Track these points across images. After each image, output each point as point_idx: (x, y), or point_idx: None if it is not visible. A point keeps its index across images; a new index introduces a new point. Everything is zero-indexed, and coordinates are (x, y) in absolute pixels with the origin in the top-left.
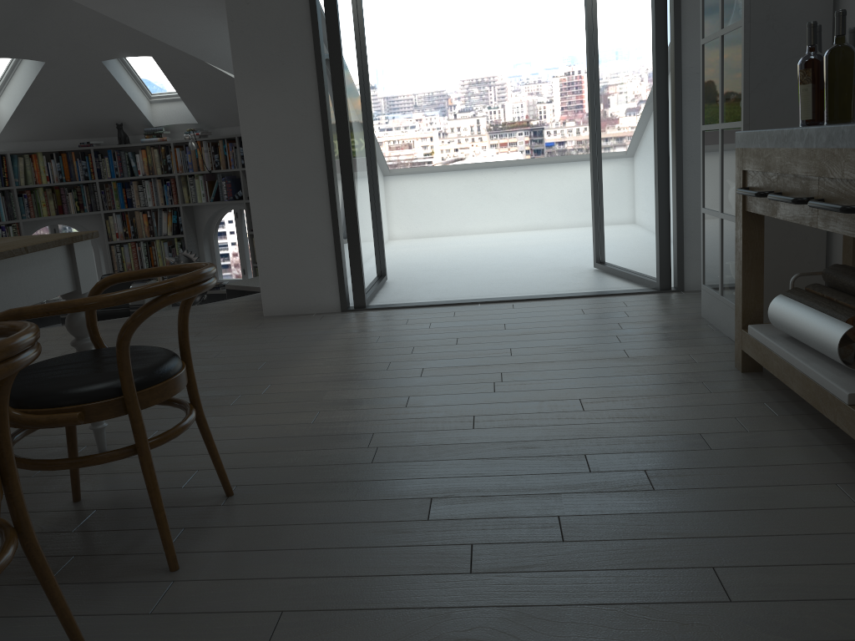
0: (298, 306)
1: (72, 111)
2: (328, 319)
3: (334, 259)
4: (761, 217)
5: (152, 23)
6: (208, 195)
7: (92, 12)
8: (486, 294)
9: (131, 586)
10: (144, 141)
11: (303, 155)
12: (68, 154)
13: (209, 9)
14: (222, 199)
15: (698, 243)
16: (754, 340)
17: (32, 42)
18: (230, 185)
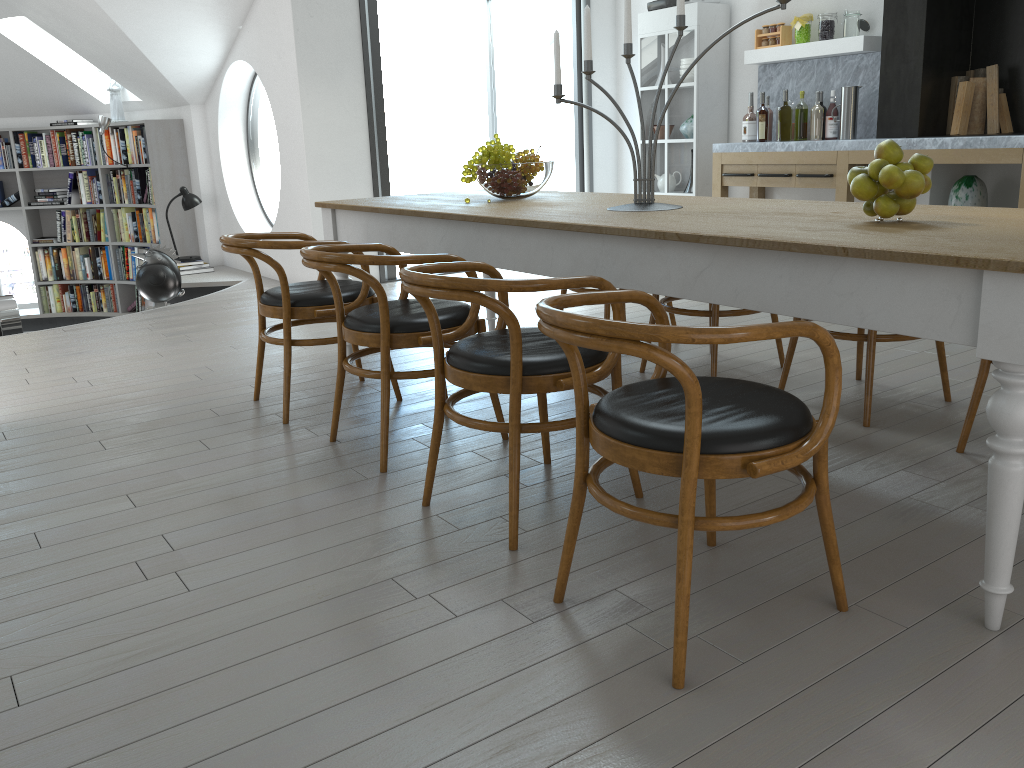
0: None
1: None
2: (387, 286)
3: None
4: (727, 189)
5: (130, 11)
6: None
7: None
8: None
9: (676, 345)
10: None
11: (353, 150)
12: None
13: (200, 6)
14: None
15: None
16: None
17: None
18: None
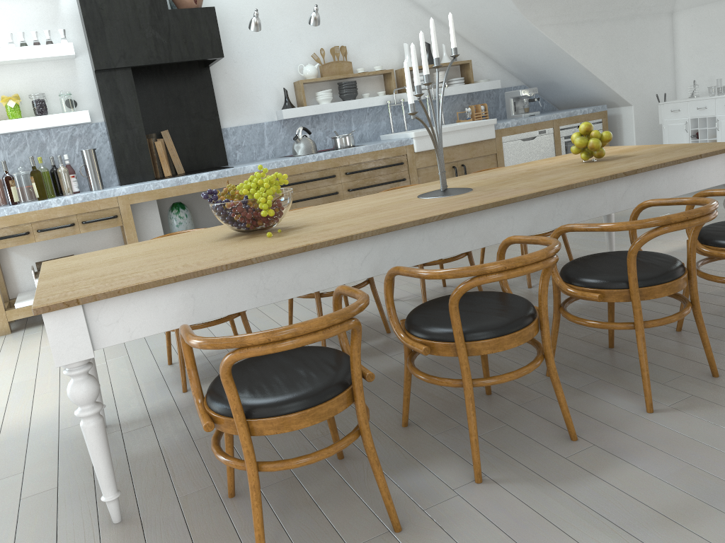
0: None
1: None
2: None
3: None
4: None
5: None
6: None
7: None
8: None
9: None
10: None
11: None
12: None
13: None
14: None
15: None
16: (26, 307)
17: None
18: None
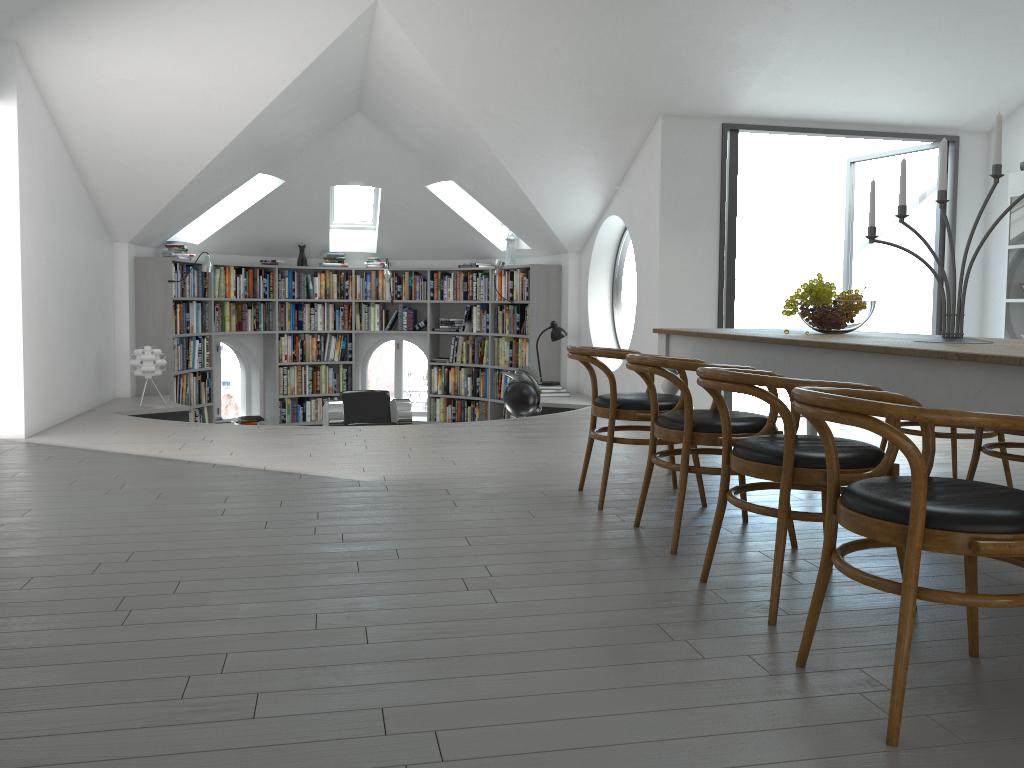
0: None
1: (269, 228)
2: None
3: None
4: None
5: (530, 174)
6: (383, 324)
7: (356, 143)
8: None
9: None
10: (326, 265)
11: (702, 294)
12: (254, 271)
13: (585, 170)
14: (400, 328)
15: None
16: None
17: (291, 163)
18: (412, 316)
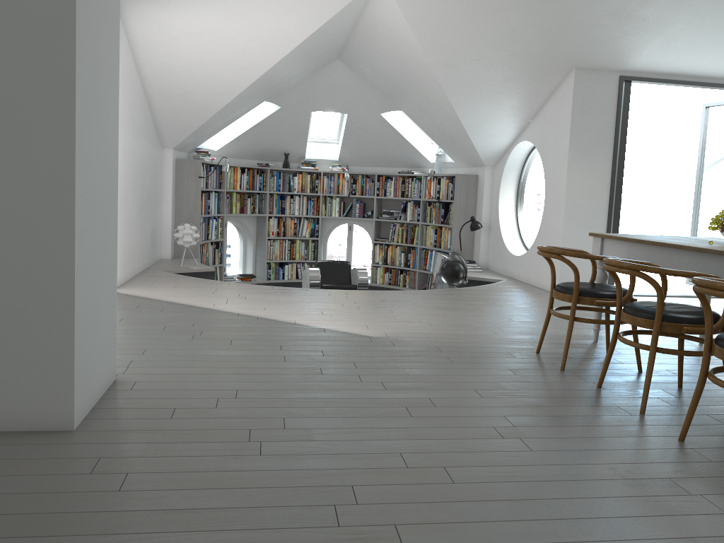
0: None
1: (265, 140)
2: None
3: None
4: None
5: (468, 109)
6: (341, 212)
7: (333, 81)
8: None
9: None
10: (303, 168)
11: (597, 203)
12: (253, 170)
13: (509, 107)
14: (354, 215)
15: None
16: None
17: (287, 94)
18: (362, 207)
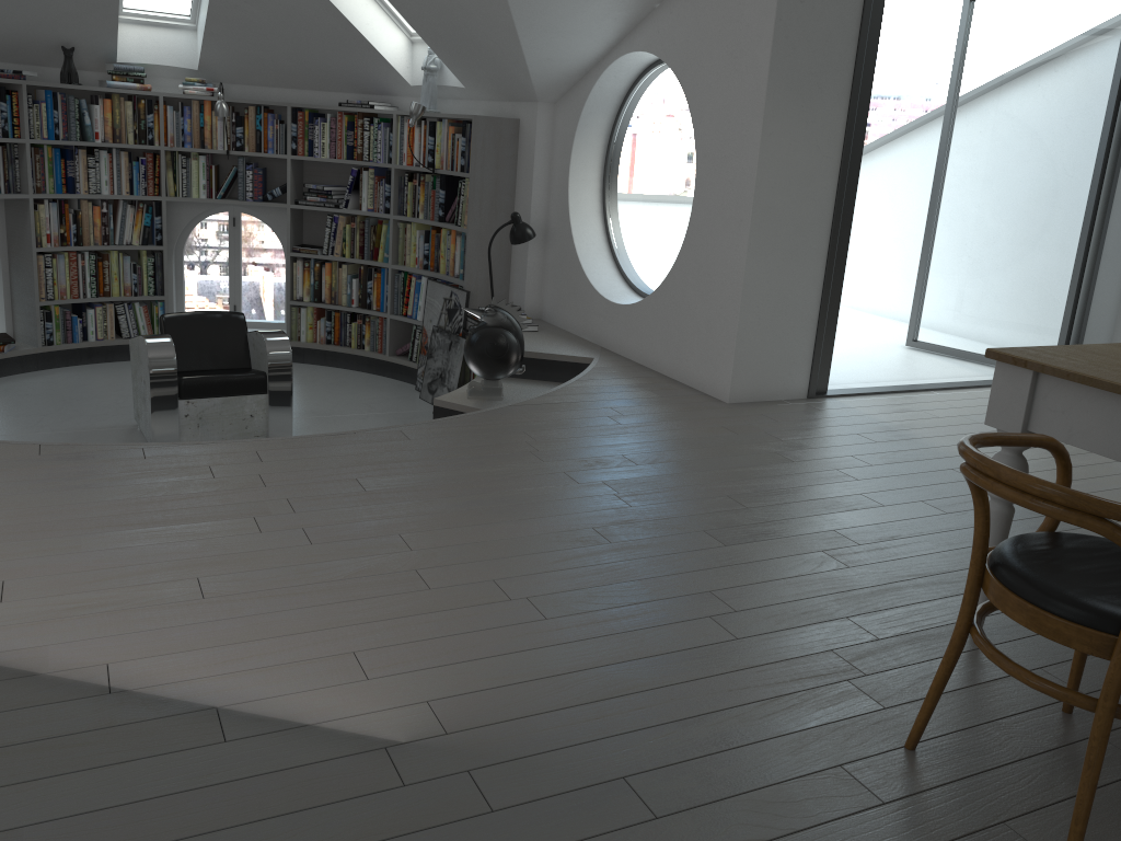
0: (766, 391)
1: (7, 13)
2: (827, 409)
3: (814, 335)
4: None
5: None
6: (213, 188)
7: None
8: (896, 377)
9: None
10: (114, 85)
11: (813, 205)
12: None
13: None
14: (243, 197)
15: (1091, 335)
16: None
17: None
18: (261, 178)
